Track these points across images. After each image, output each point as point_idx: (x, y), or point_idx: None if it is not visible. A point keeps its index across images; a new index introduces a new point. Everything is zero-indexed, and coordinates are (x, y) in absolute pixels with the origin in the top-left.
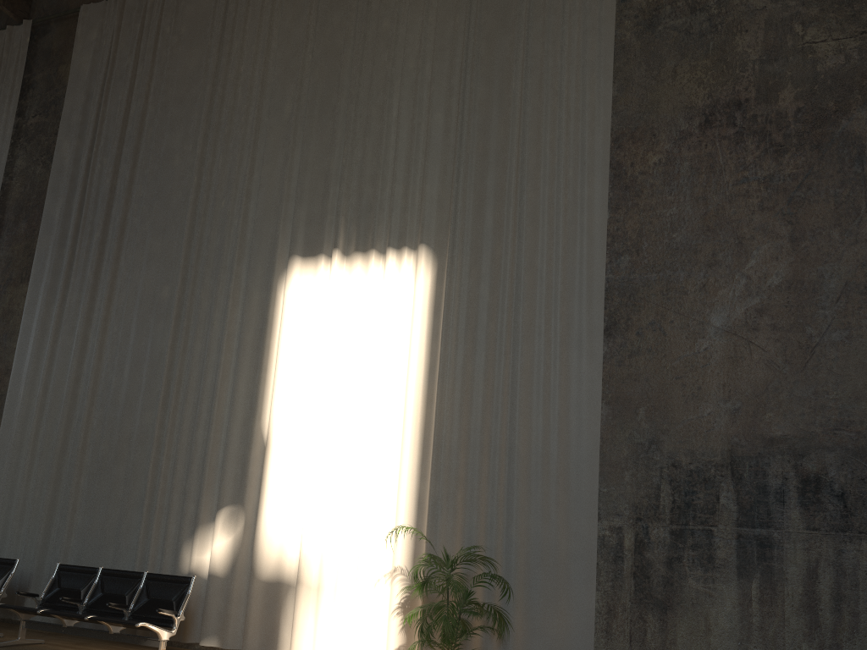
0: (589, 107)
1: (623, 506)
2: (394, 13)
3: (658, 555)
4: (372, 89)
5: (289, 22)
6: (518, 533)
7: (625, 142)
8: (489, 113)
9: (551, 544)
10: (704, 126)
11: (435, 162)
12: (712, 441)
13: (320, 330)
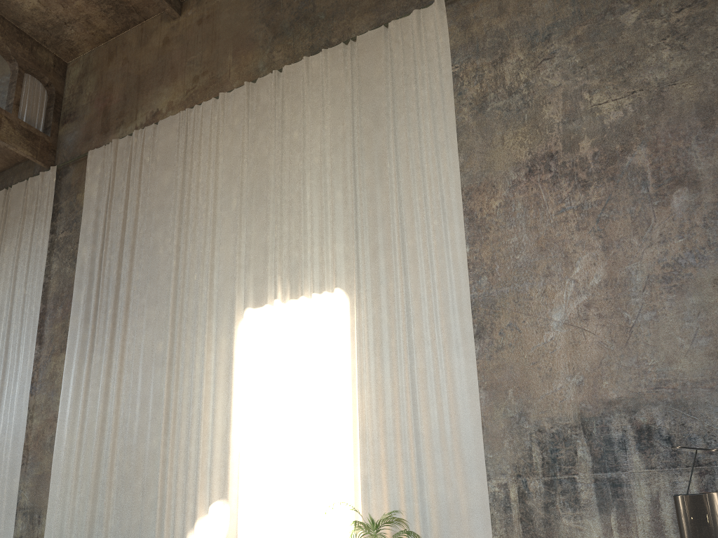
0: (444, 173)
1: (506, 467)
2: (300, 126)
3: (537, 502)
4: (291, 181)
5: (230, 142)
6: (429, 497)
7: (473, 194)
8: (374, 187)
9: (455, 503)
10: (529, 175)
11: (340, 227)
12: (565, 408)
13: (271, 360)
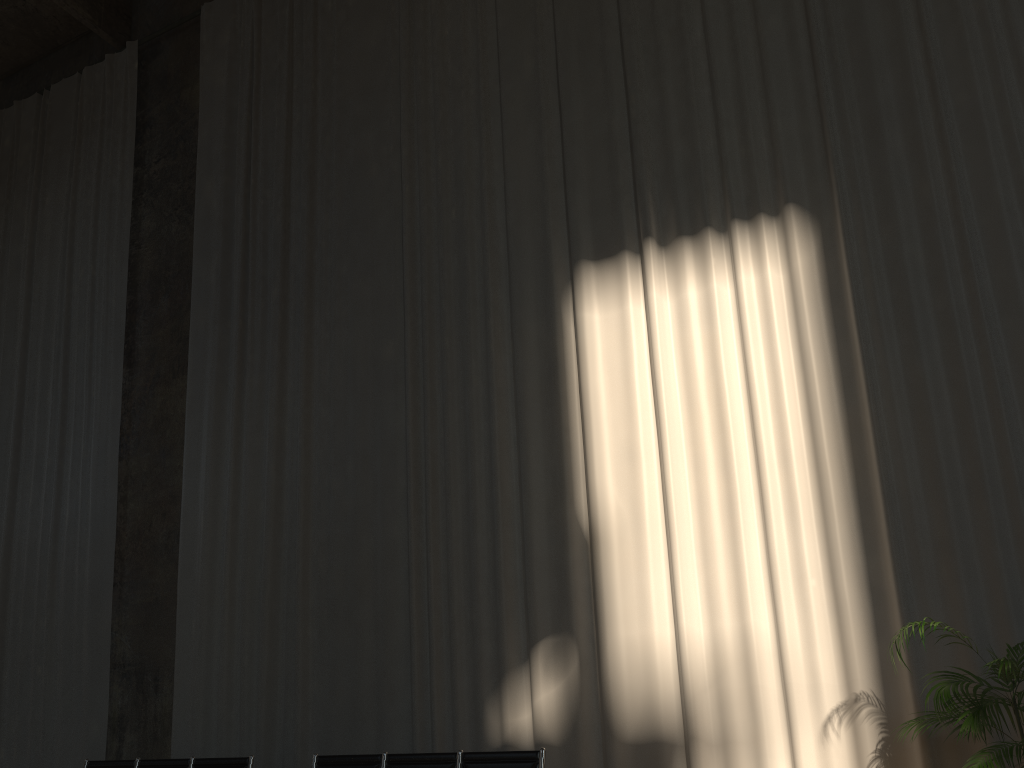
0: None
1: None
2: None
3: None
4: (657, 8)
5: None
6: None
7: None
8: None
9: None
10: None
11: (783, 85)
12: None
13: (643, 359)
